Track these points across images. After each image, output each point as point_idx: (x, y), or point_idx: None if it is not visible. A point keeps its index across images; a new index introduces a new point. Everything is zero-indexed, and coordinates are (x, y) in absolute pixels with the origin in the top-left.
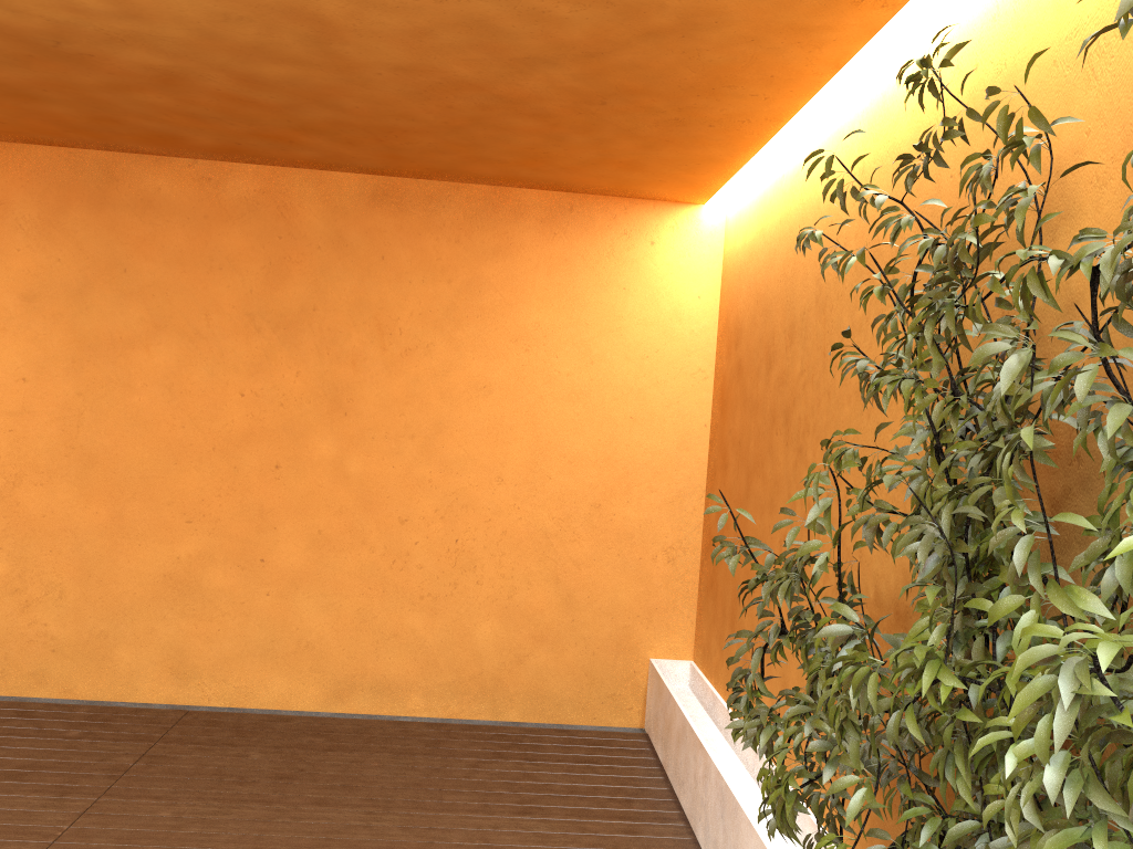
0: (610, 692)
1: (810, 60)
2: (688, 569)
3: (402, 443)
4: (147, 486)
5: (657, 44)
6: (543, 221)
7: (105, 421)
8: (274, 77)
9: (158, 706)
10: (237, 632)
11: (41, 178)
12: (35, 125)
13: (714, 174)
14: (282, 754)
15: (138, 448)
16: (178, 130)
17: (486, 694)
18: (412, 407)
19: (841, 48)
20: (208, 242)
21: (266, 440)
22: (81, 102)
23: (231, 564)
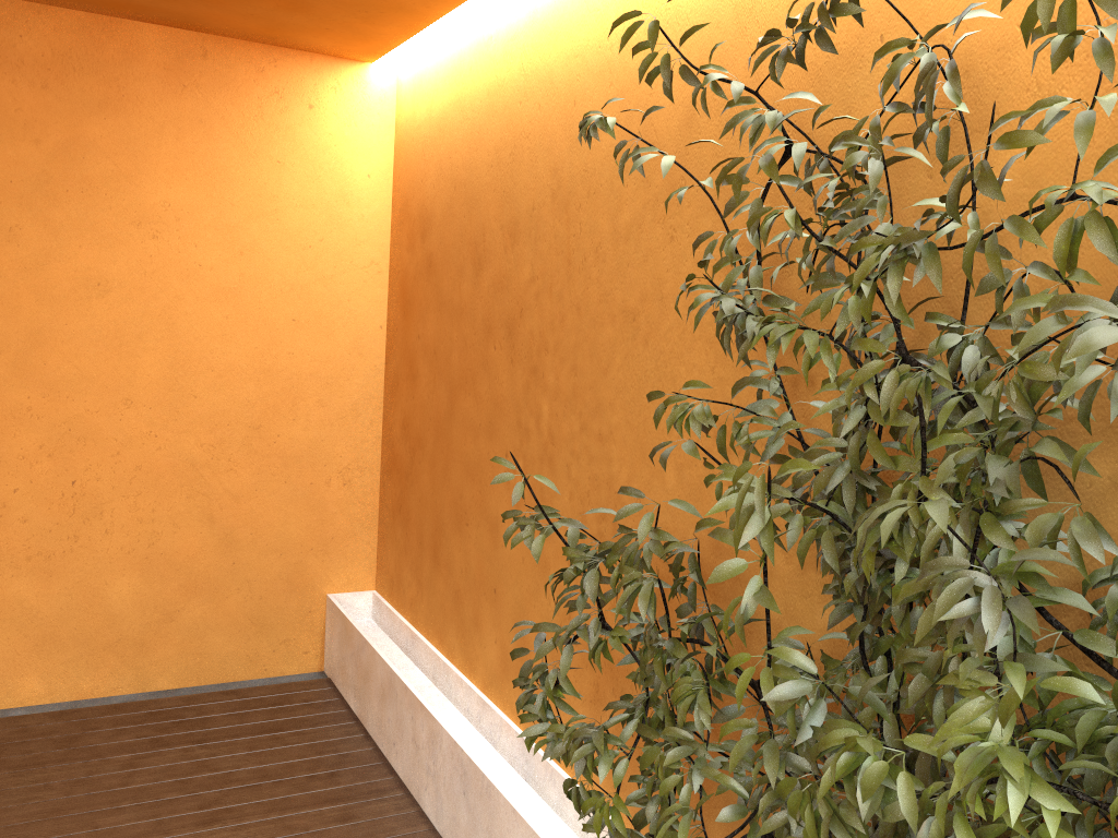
0: (282, 638)
1: None
2: (367, 491)
3: None
4: None
5: None
6: (168, 68)
7: None
8: None
9: None
10: None
11: None
12: None
13: (397, 27)
14: None
15: None
16: None
17: (127, 664)
18: None
19: None
20: None
21: None
22: None
23: None
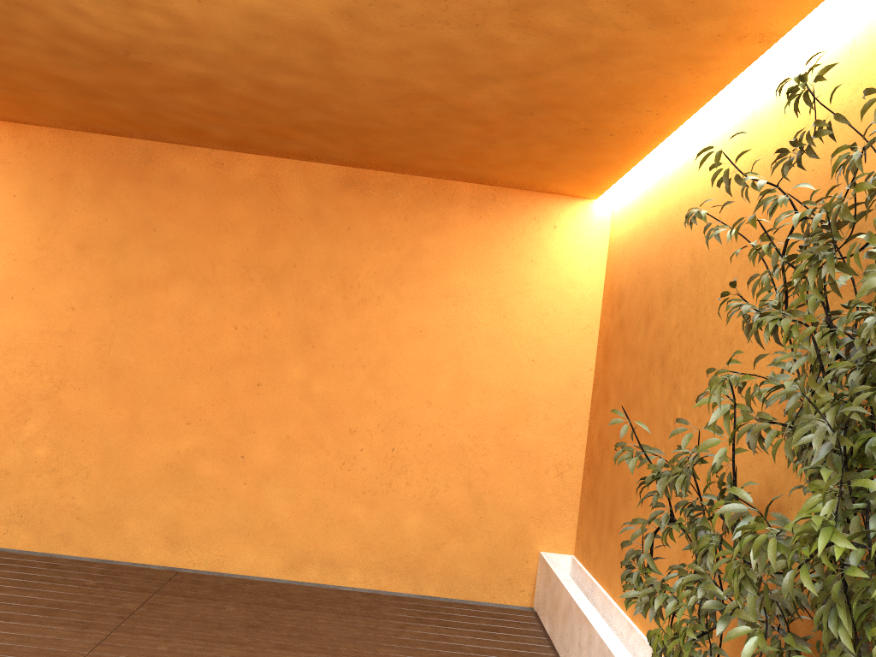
0: (507, 577)
1: (697, 84)
2: (573, 482)
3: (355, 371)
4: (159, 395)
5: (580, 67)
6: (472, 207)
7: (131, 343)
8: (284, 85)
9: (155, 567)
10: (219, 512)
11: (97, 158)
12: (98, 118)
13: (607, 174)
14: (251, 609)
15: (154, 364)
16: (204, 125)
17: (409, 573)
18: (364, 344)
19: (722, 74)
20: (218, 211)
21: (251, 363)
22: (136, 100)
23: (218, 458)
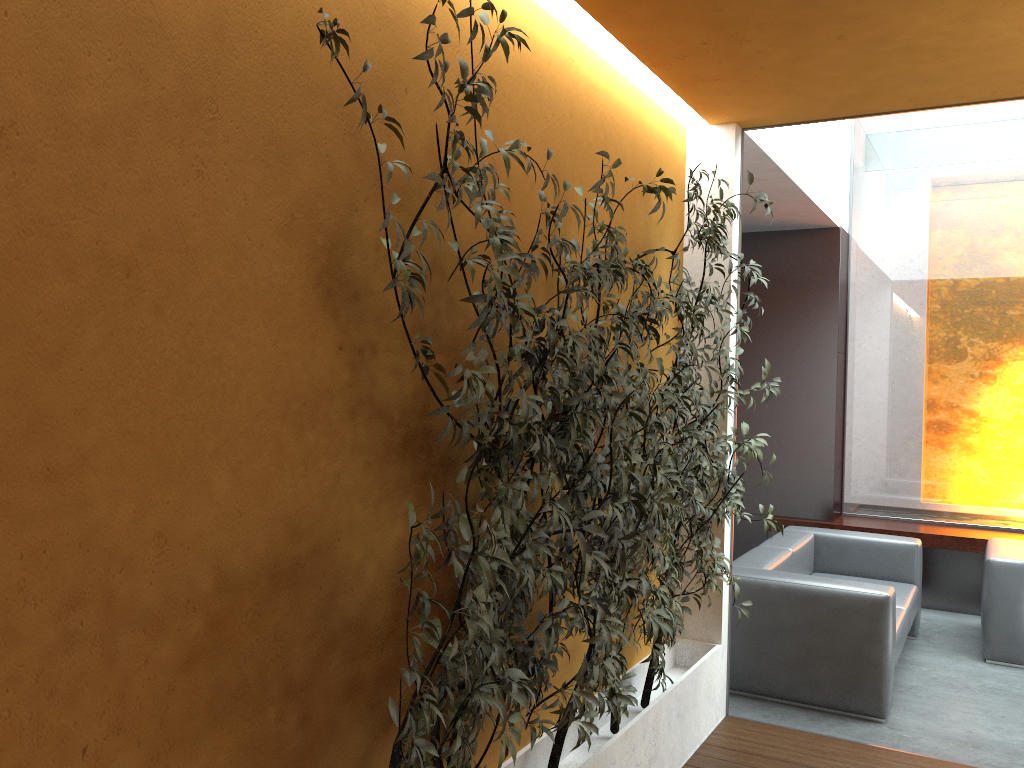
0: None
1: None
2: None
3: None
4: None
5: None
6: None
7: None
8: None
9: None
10: None
11: None
12: None
13: None
14: None
15: None
16: None
17: None
18: None
19: None
20: None
21: None
22: None
23: None
